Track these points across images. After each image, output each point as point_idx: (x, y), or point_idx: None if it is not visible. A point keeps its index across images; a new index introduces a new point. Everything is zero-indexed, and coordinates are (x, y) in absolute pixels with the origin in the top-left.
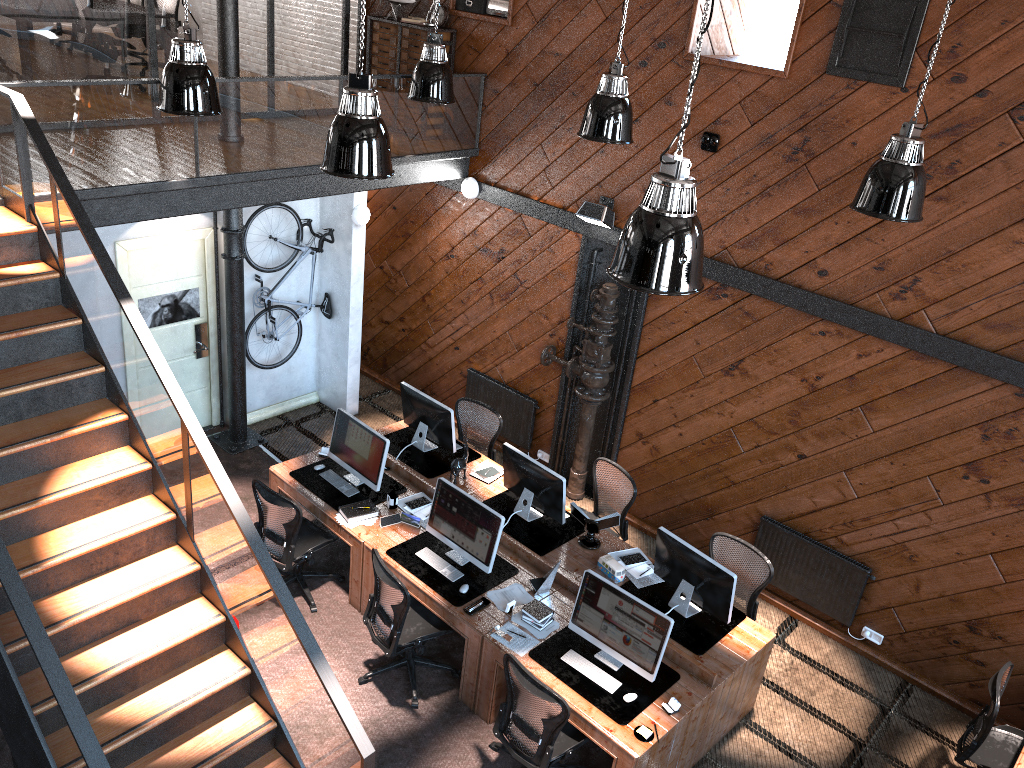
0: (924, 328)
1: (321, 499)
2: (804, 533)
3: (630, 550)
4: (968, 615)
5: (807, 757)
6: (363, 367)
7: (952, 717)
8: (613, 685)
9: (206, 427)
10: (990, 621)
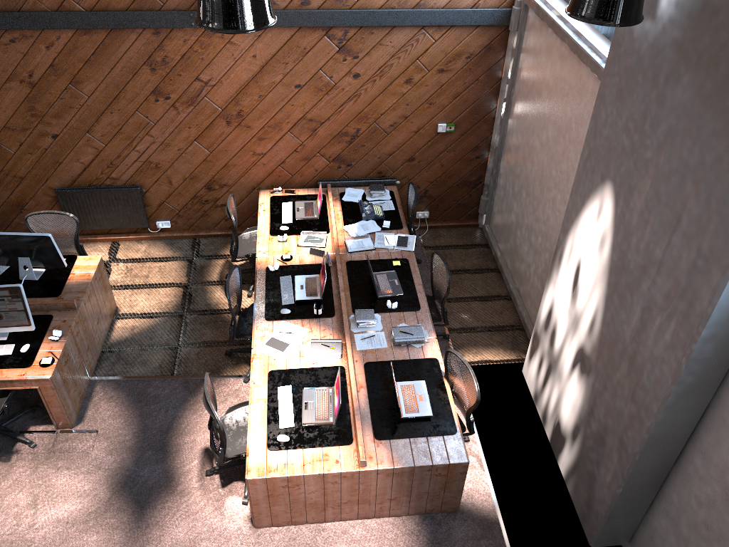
0: (77, 10)
1: None
2: (89, 186)
3: None
4: (204, 182)
5: (161, 311)
6: None
7: (226, 242)
8: (9, 349)
9: None
10: (216, 179)
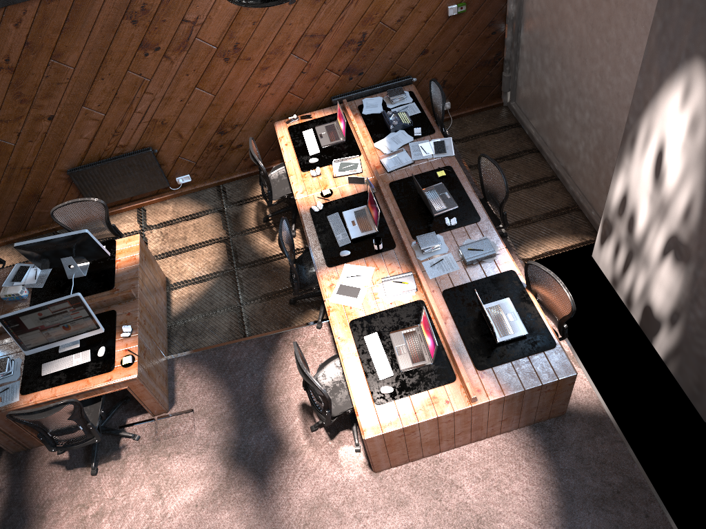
0: None
1: None
2: (99, 159)
3: (14, 270)
4: (214, 128)
5: (212, 272)
6: None
7: (251, 183)
8: (86, 355)
9: None
10: (226, 121)
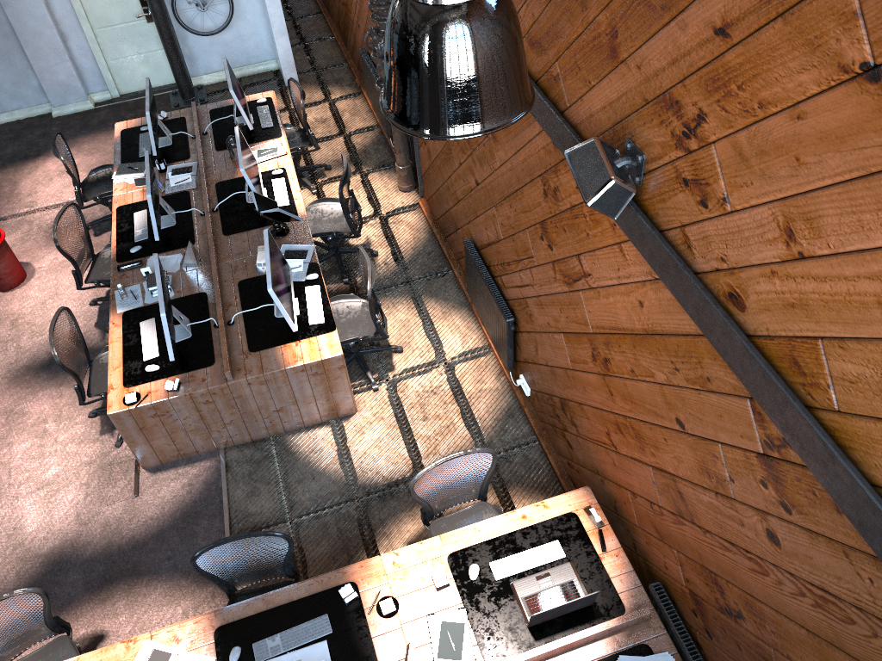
0: None
1: (121, 156)
2: (489, 266)
3: (305, 246)
4: (560, 393)
5: (356, 469)
6: (338, 39)
7: (543, 486)
8: (151, 355)
9: (175, 84)
10: (569, 405)
